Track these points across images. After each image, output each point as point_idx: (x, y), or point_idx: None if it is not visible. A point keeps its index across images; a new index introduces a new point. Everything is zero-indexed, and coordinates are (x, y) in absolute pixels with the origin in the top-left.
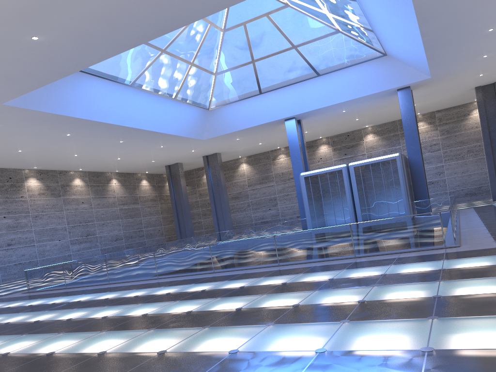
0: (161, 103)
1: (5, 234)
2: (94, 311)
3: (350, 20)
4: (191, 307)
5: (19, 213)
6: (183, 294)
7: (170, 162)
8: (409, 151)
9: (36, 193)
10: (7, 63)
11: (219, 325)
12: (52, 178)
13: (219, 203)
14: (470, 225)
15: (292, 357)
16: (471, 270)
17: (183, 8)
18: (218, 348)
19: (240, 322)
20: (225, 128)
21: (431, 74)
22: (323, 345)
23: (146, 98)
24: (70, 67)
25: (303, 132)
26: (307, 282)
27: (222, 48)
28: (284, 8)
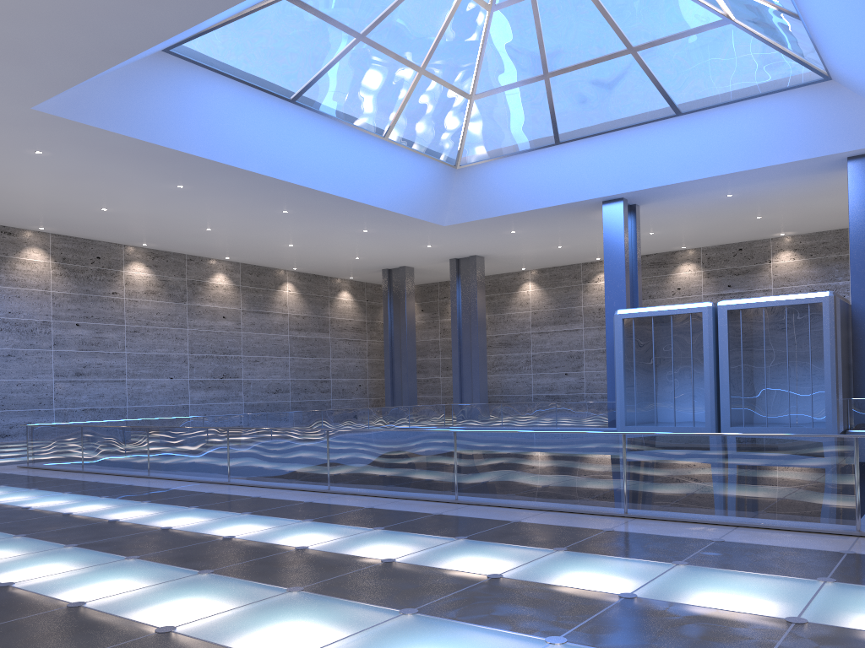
0: (356, 143)
1: (74, 354)
2: None
3: None
4: (105, 590)
5: (104, 321)
6: (179, 539)
7: (390, 263)
8: (855, 291)
9: (141, 291)
10: (2, 16)
11: None
12: (173, 268)
13: (468, 350)
14: None
15: None
16: None
17: None
18: None
19: None
20: (486, 207)
21: None
22: None
23: (325, 130)
24: (131, 36)
25: (638, 230)
26: (434, 571)
27: (487, 44)
28: None
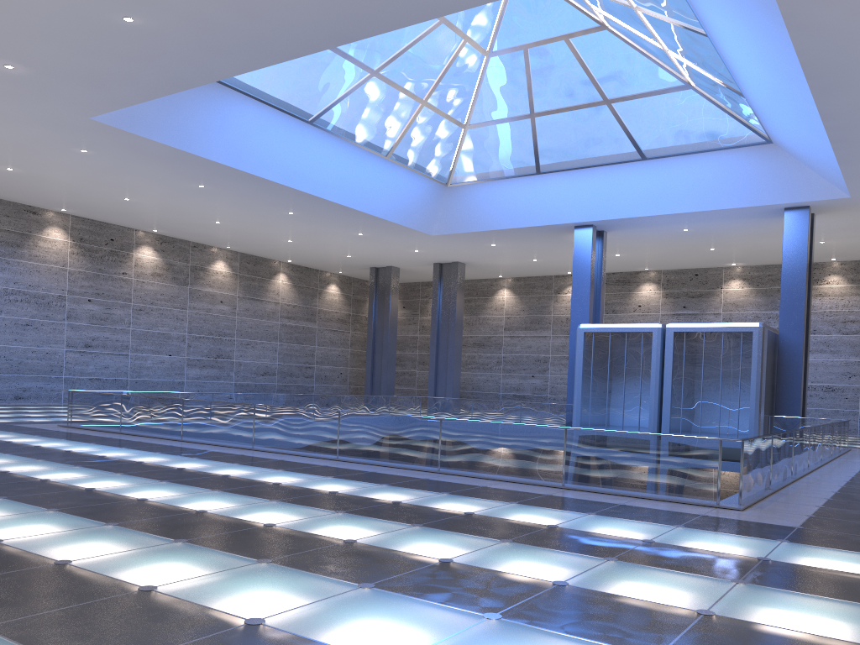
0: (361, 160)
1: (84, 327)
2: (92, 477)
3: (705, 69)
4: (214, 505)
5: (113, 298)
6: (241, 482)
7: (378, 262)
8: (782, 324)
9: (148, 273)
10: (90, 54)
11: (201, 543)
12: (179, 253)
13: (445, 348)
14: (822, 478)
15: (200, 621)
16: (687, 554)
17: (369, 6)
18: (136, 578)
19: (233, 547)
20: (471, 222)
21: (850, 191)
22: (272, 615)
23: (336, 148)
24: (192, 75)
25: (604, 254)
26: (429, 509)
27: (483, 84)
28: (597, 31)
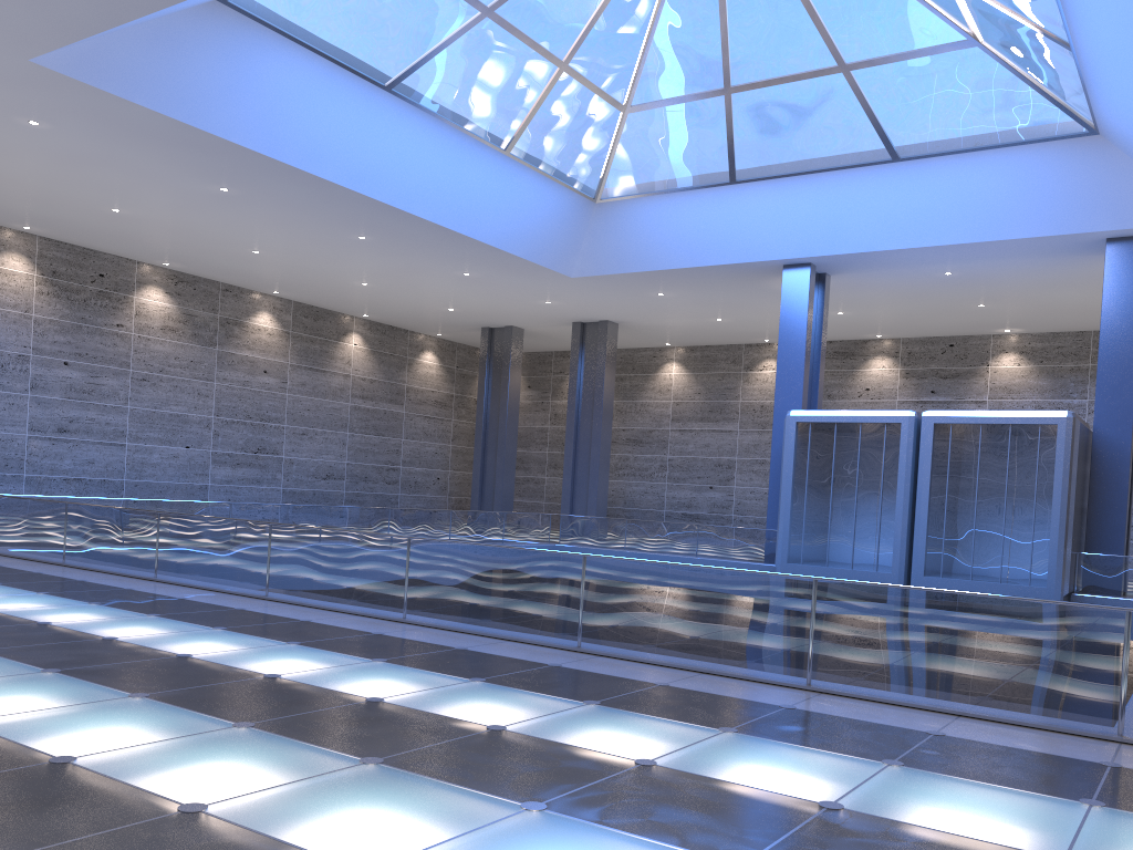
0: (466, 155)
1: (57, 403)
2: None
3: (1011, 2)
4: (103, 742)
5: (103, 362)
6: (203, 673)
7: (493, 319)
8: (1099, 414)
9: (156, 326)
10: None
11: None
12: (202, 299)
13: (587, 444)
14: None
15: None
16: None
17: None
18: None
19: None
20: (630, 258)
21: None
22: None
23: (428, 133)
24: None
25: (826, 308)
26: (561, 749)
27: (653, 40)
28: None
